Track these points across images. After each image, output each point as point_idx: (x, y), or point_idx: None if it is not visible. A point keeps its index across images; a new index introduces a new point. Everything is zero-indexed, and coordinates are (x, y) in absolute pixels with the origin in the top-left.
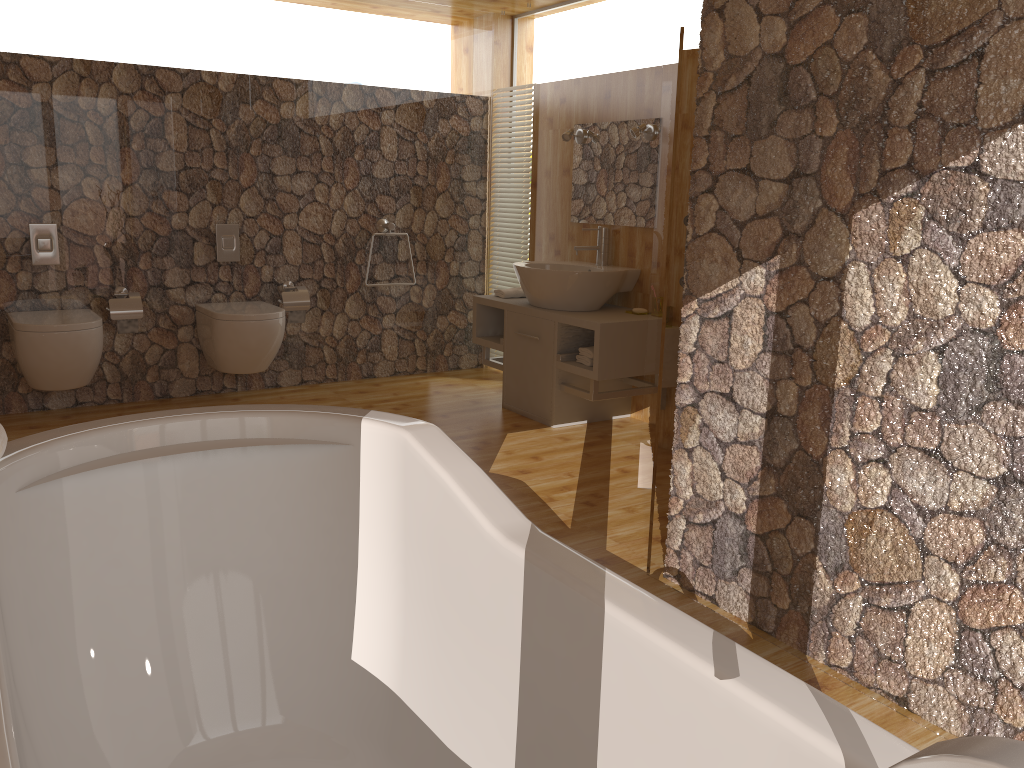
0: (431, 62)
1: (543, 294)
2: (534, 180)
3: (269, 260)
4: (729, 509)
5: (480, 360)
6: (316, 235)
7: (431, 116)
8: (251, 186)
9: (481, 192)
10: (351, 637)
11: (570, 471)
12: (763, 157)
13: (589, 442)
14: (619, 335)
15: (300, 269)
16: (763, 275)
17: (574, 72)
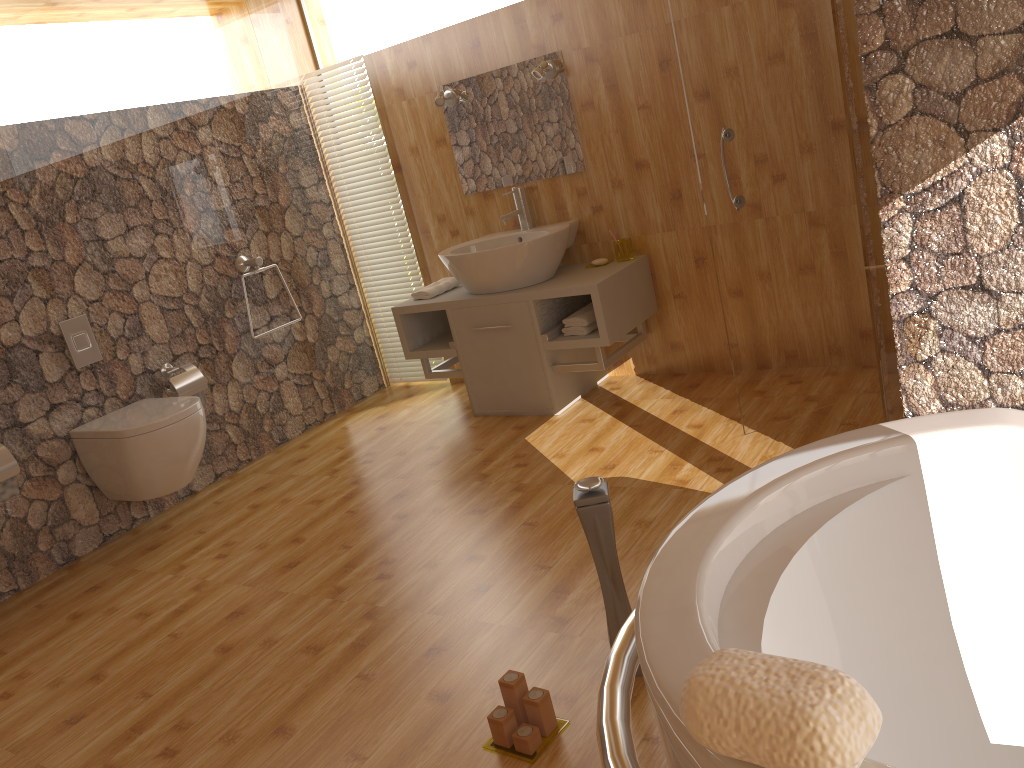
0: (231, 59)
1: (498, 276)
2: (396, 163)
3: (135, 346)
4: (1015, 404)
5: (382, 380)
6: (177, 298)
7: (251, 122)
8: (84, 262)
9: (326, 195)
10: (977, 716)
11: (649, 447)
12: (990, 10)
13: (616, 414)
14: (612, 291)
15: (173, 345)
16: (1017, 140)
17: (405, 31)
